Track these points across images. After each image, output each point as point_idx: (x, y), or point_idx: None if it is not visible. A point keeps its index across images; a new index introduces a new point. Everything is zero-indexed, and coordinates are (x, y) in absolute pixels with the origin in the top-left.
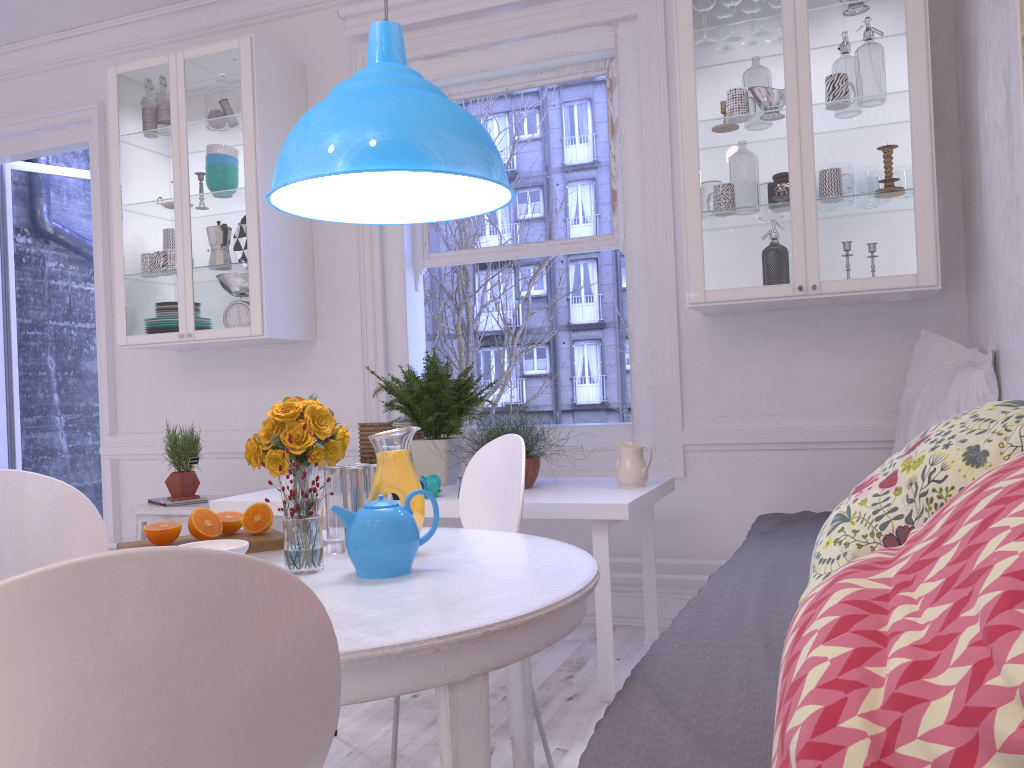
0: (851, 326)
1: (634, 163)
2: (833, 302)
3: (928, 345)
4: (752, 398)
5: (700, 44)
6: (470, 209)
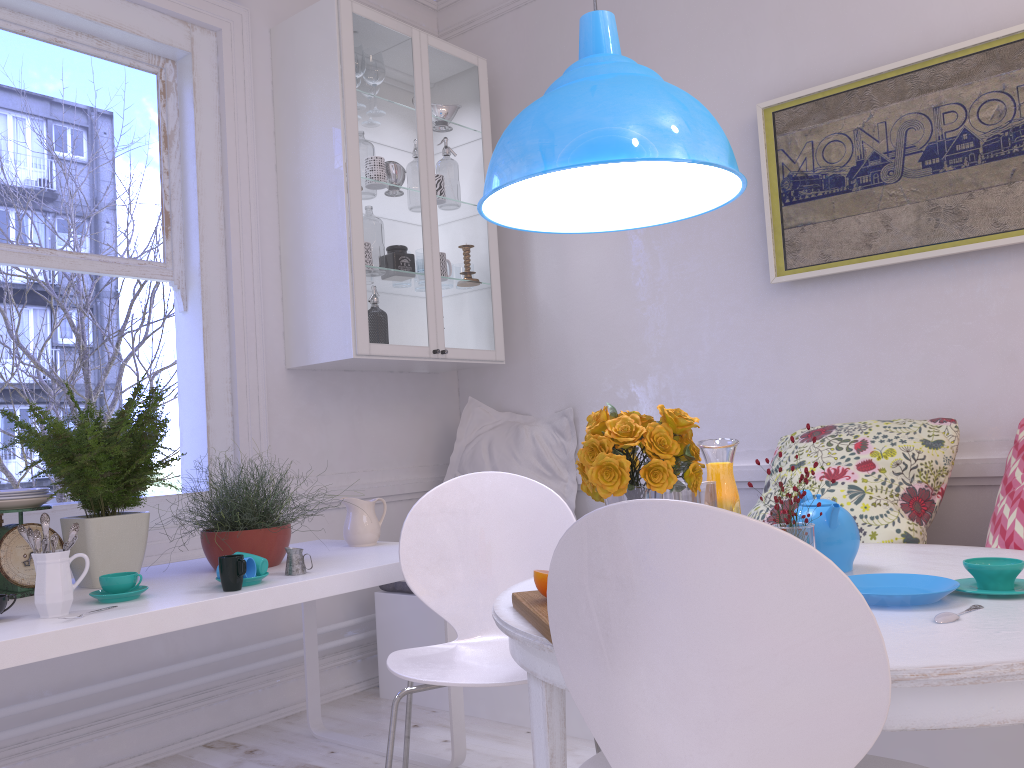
0: (394, 391)
1: (212, 189)
2: (405, 368)
3: (470, 409)
4: (327, 457)
5: (362, 104)
6: (539, 224)
